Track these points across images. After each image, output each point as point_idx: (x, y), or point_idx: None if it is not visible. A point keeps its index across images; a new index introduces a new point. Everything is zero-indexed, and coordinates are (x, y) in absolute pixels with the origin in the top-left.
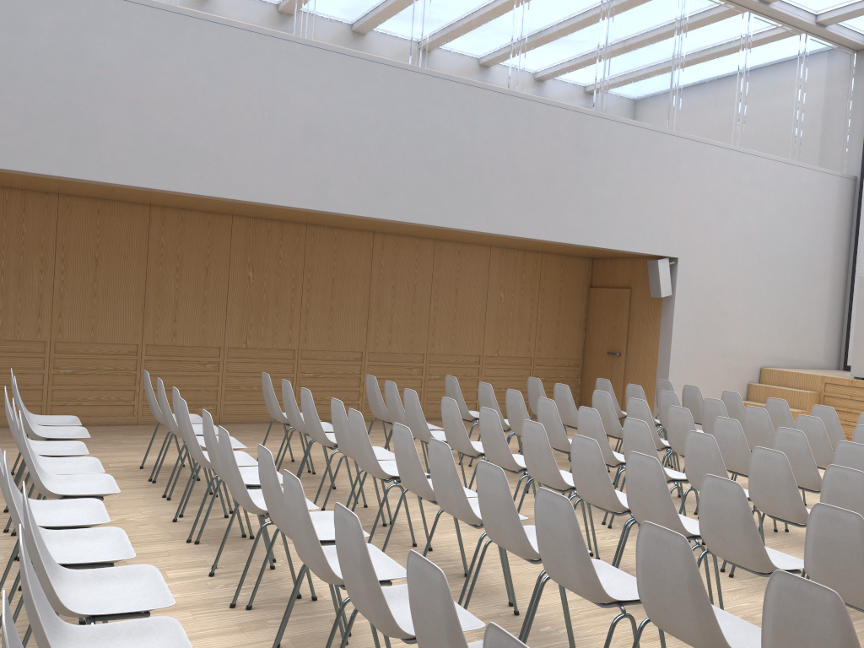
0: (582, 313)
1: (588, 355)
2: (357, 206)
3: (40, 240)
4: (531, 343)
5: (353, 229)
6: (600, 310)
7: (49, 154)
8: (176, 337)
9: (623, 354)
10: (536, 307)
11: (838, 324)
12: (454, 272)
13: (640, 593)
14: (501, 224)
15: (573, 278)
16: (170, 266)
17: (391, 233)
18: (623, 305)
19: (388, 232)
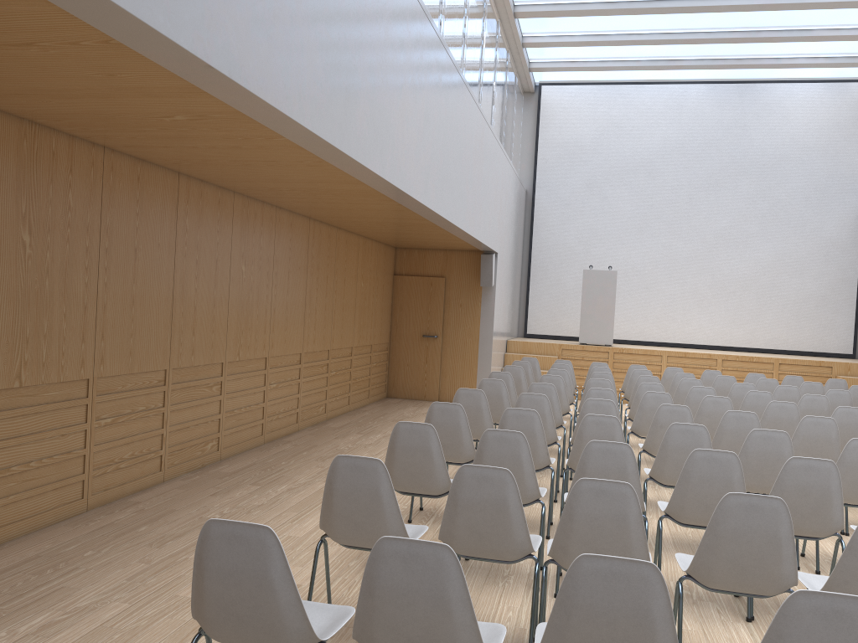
0: (390, 299)
1: (396, 339)
2: (435, 201)
3: (87, 218)
4: (372, 331)
5: (302, 214)
6: (409, 296)
7: (335, 117)
8: (194, 354)
9: (440, 336)
10: (375, 295)
11: (519, 302)
12: (344, 263)
13: None
14: (467, 223)
15: (388, 267)
16: (191, 258)
17: (324, 220)
18: (438, 292)
19: (326, 219)
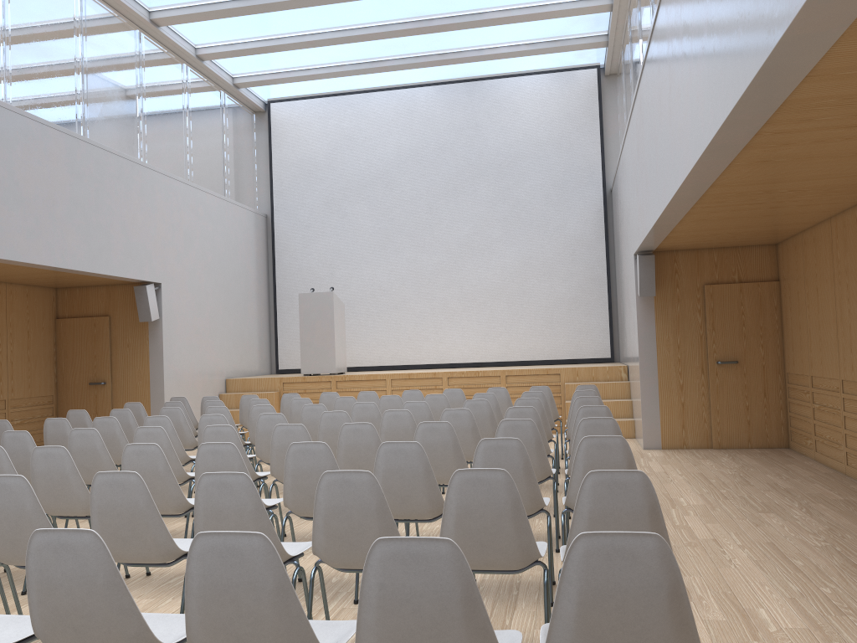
0: (52, 346)
1: (63, 390)
2: None
3: None
4: (4, 384)
5: None
6: (73, 340)
7: None
8: None
9: (109, 382)
10: (5, 343)
11: (268, 336)
12: None
13: None
14: (9, 249)
15: (40, 310)
16: None
17: None
18: (102, 333)
19: None
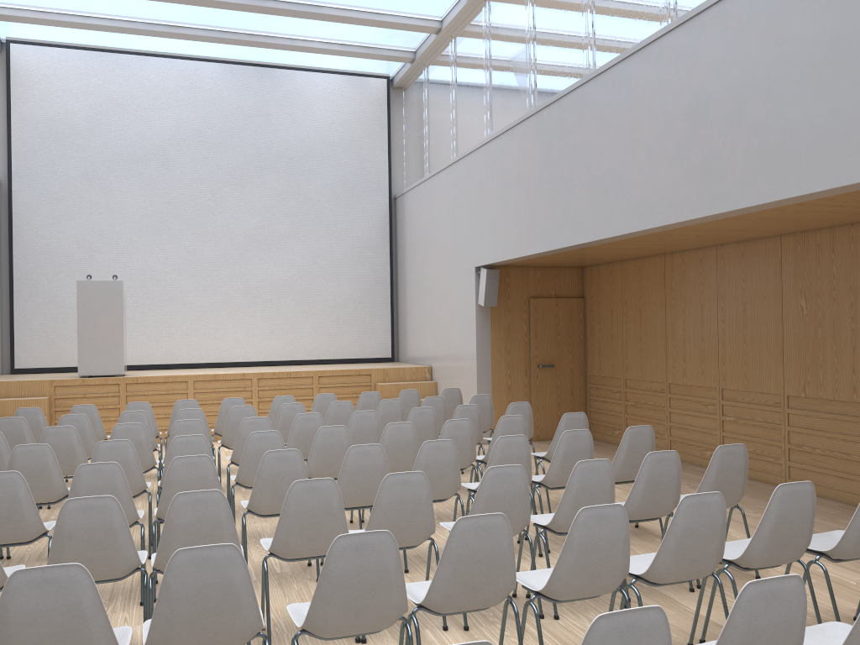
0: None
1: None
2: None
3: None
4: None
5: None
6: None
7: None
8: None
9: None
10: None
11: (0, 328)
12: None
13: (632, 502)
14: None
15: None
16: None
17: None
18: None
19: None
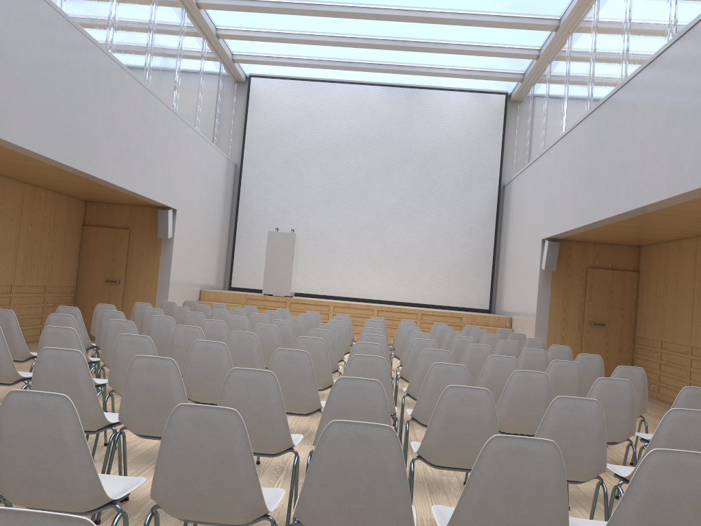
0: (78, 247)
1: (82, 283)
2: (24, 138)
3: None
4: (46, 273)
5: None
6: (96, 245)
7: None
8: None
9: (122, 282)
10: (51, 241)
11: (225, 259)
12: None
13: None
14: (104, 171)
15: (74, 217)
16: None
17: None
18: (122, 242)
19: None
